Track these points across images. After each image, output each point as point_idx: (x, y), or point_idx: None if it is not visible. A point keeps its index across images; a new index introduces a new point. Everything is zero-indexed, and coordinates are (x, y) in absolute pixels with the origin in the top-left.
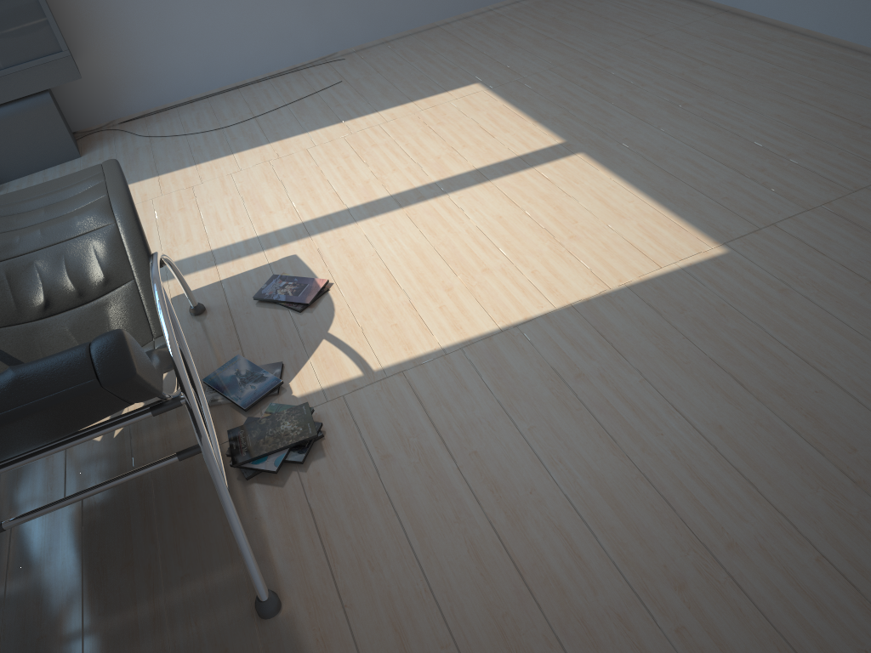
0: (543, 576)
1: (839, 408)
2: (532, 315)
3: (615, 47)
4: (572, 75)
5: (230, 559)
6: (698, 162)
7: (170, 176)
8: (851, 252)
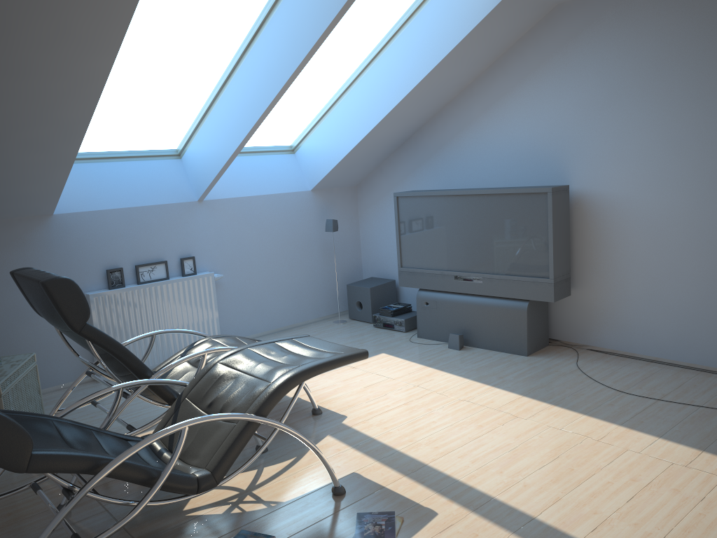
0: None
1: None
2: None
3: None
4: None
5: None
6: None
7: (526, 400)
8: None
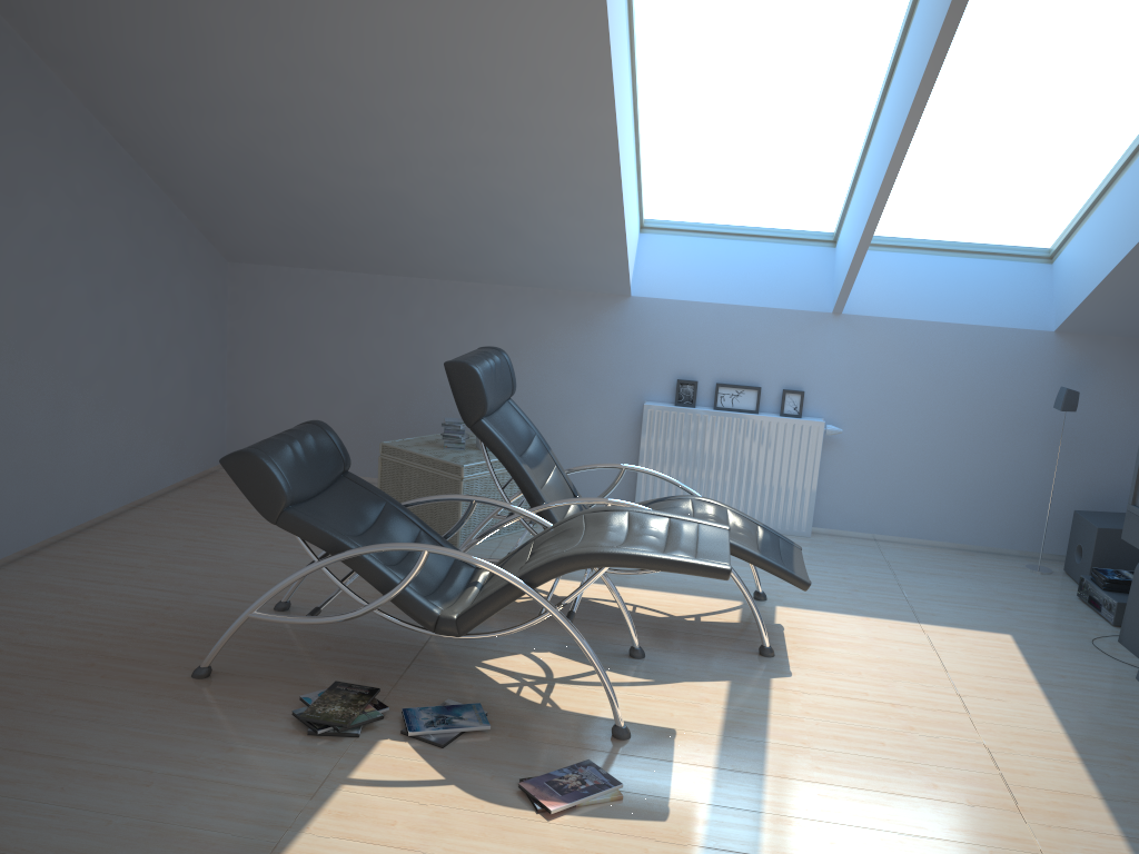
0: (5, 758)
1: None
2: None
3: None
4: None
5: (263, 674)
6: None
7: (1088, 805)
8: None
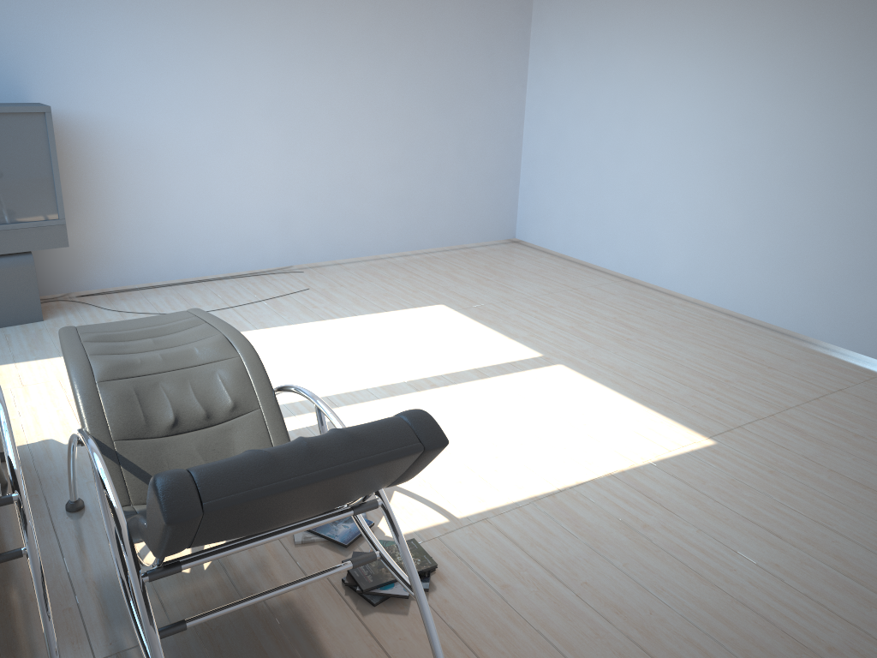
0: None
1: (856, 553)
2: (581, 479)
3: (549, 293)
4: (524, 308)
5: None
6: (660, 380)
7: None
8: (807, 449)
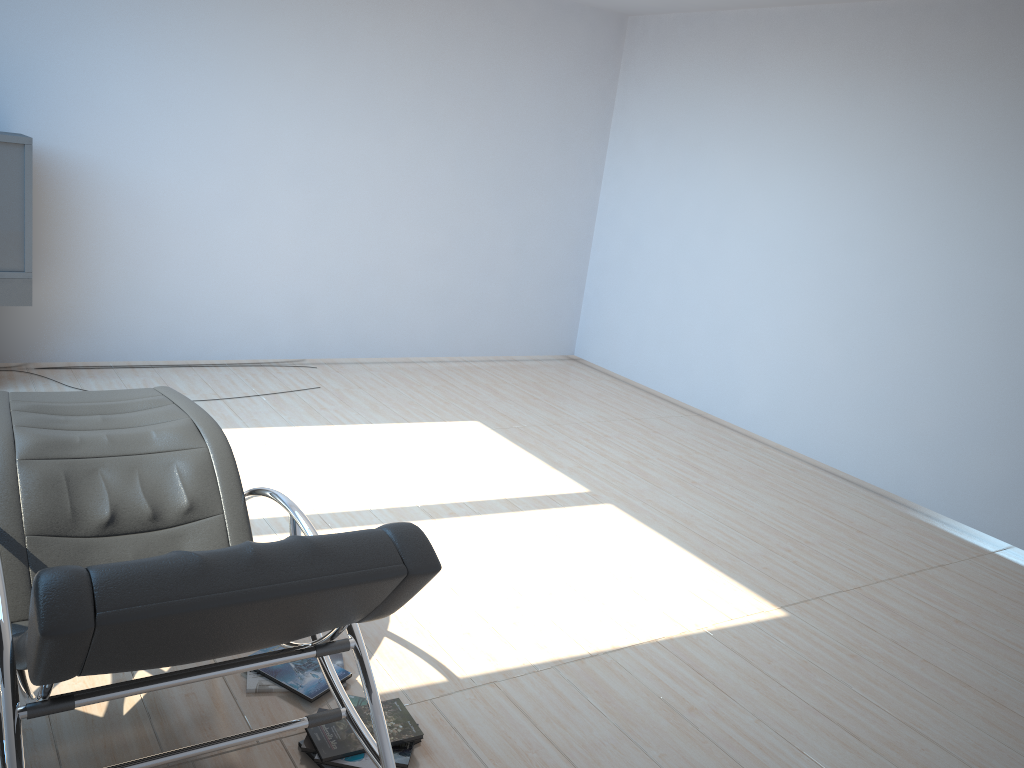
0: None
1: (950, 766)
2: (619, 644)
3: (606, 420)
4: (574, 435)
5: None
6: (727, 533)
7: None
8: (897, 632)
